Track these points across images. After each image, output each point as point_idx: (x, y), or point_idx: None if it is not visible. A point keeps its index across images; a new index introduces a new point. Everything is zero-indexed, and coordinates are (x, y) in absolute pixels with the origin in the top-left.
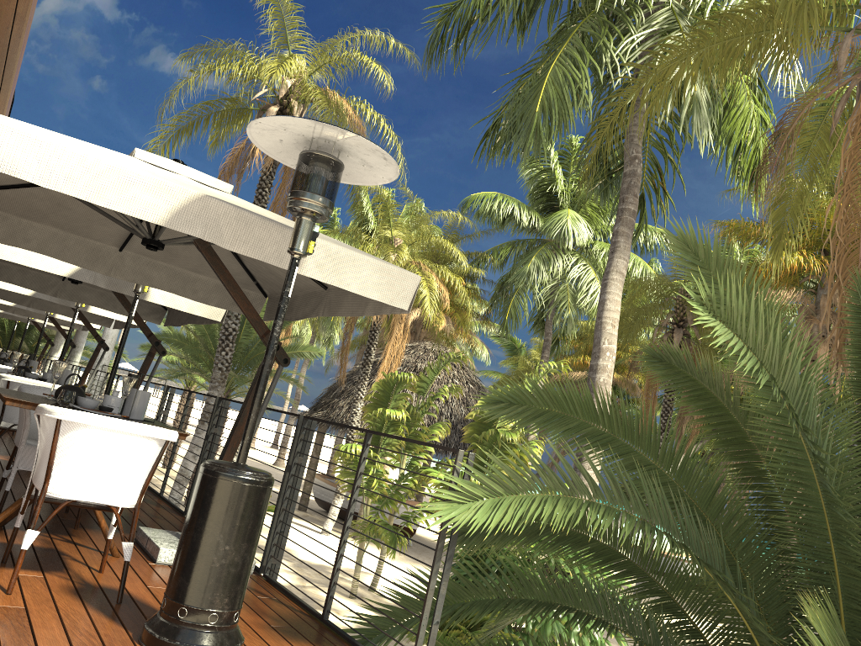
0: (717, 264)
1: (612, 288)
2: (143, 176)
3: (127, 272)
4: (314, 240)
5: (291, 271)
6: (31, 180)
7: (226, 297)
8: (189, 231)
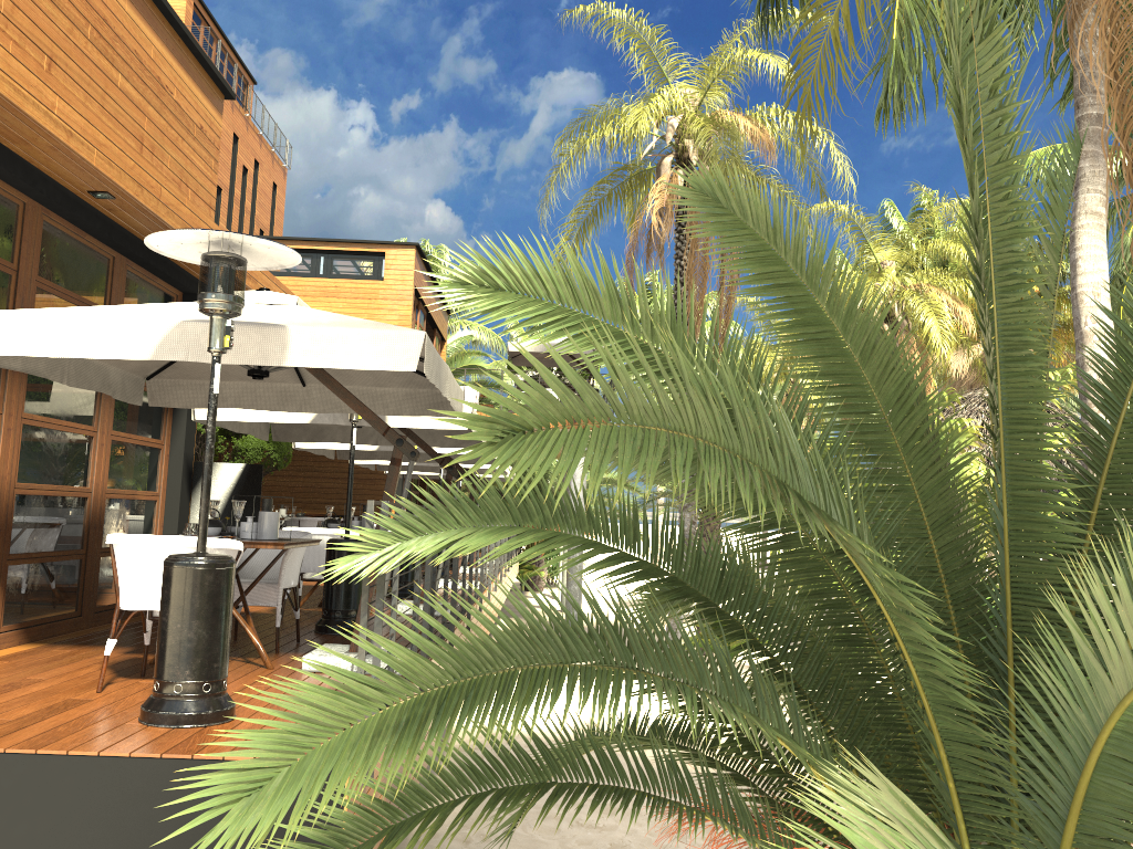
0: (741, 203)
1: (1083, 239)
2: (125, 322)
3: (316, 404)
4: (229, 334)
5: (212, 369)
6: (40, 355)
7: (419, 403)
8: (173, 357)
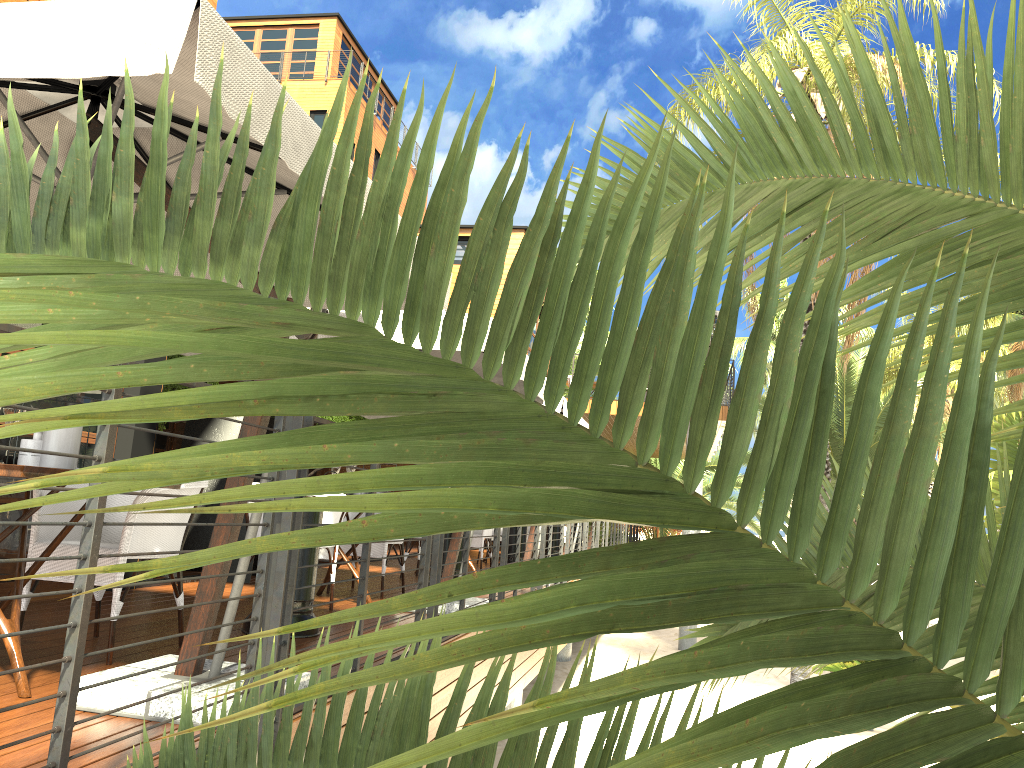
0: None
1: None
2: None
3: None
4: None
5: None
6: None
7: None
8: None
